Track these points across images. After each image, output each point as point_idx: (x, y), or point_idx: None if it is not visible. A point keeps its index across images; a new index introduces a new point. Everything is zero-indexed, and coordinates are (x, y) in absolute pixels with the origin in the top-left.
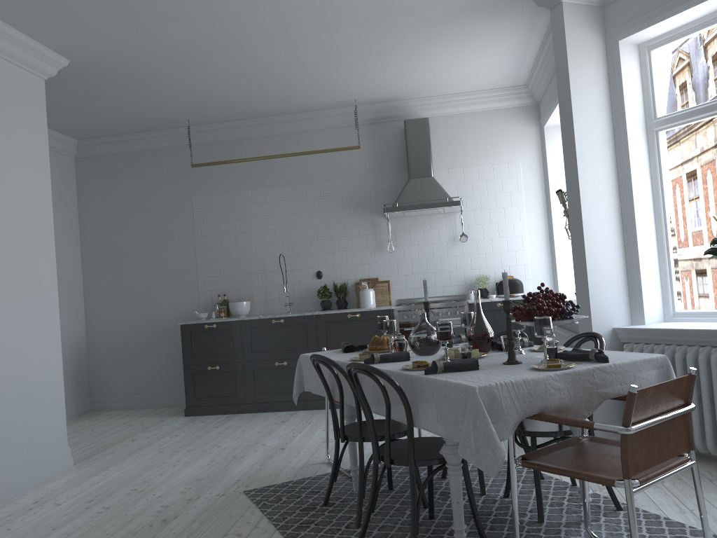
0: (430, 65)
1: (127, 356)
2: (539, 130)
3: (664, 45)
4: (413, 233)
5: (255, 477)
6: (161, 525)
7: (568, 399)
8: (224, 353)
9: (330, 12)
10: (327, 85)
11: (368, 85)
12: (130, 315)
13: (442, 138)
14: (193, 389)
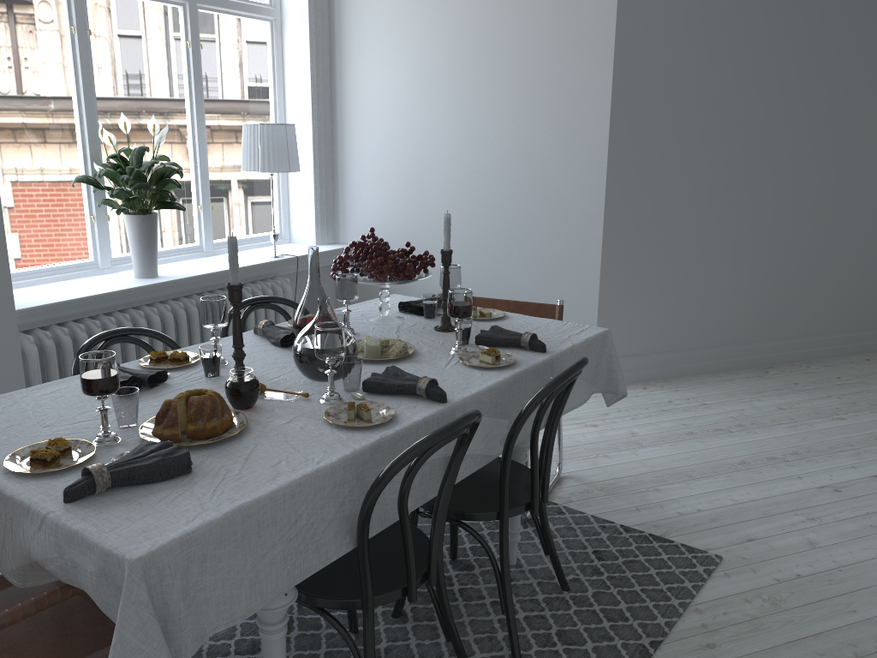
0: None
1: None
2: None
3: None
4: None
5: None
6: None
7: None
8: None
9: None
10: None
11: None
12: None
13: None
14: None
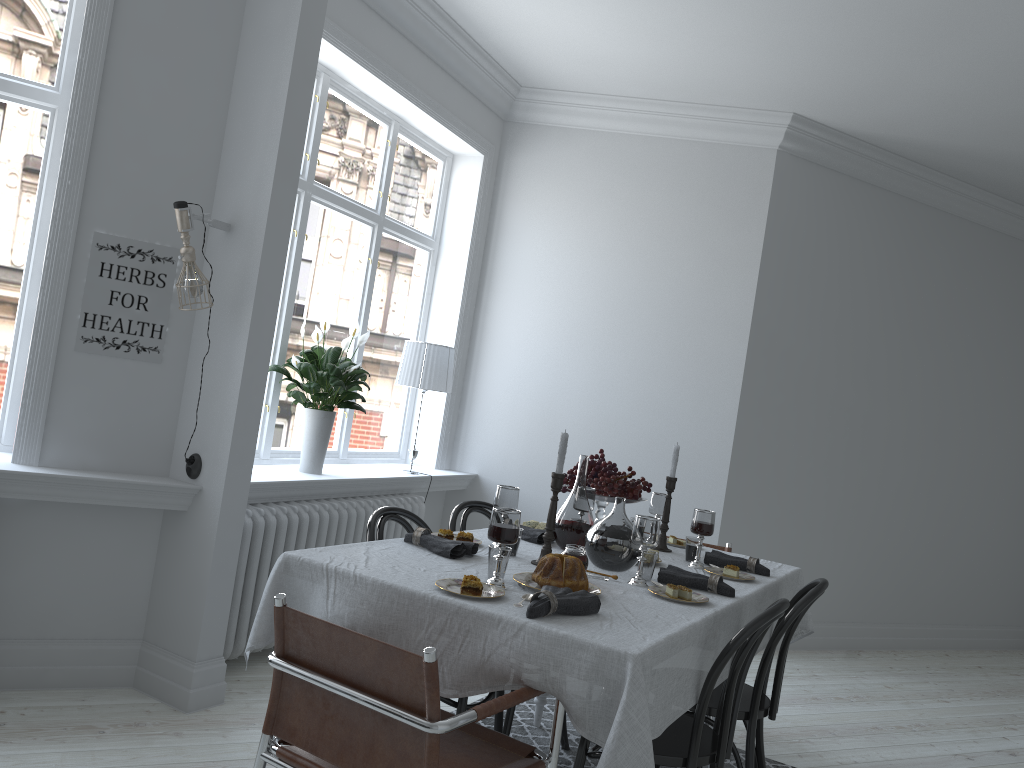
0: None
1: None
2: None
3: None
4: None
5: None
6: None
7: None
8: None
9: None
10: None
11: None
12: None
13: None
14: None
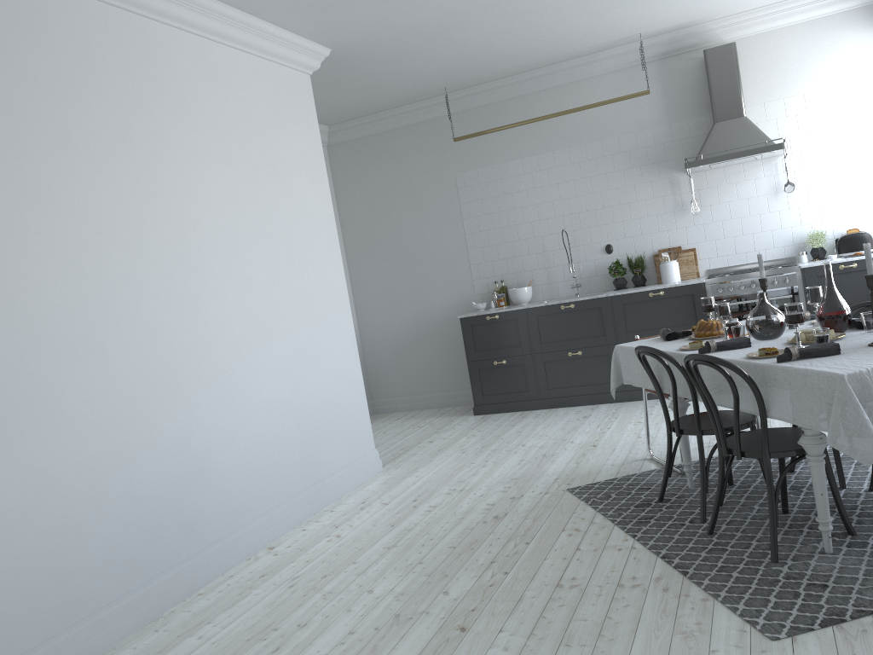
0: None
1: (403, 354)
2: None
3: None
4: (722, 188)
5: (574, 475)
6: (494, 521)
7: None
8: (510, 346)
9: None
10: (606, 23)
11: (657, 15)
12: (402, 311)
13: (754, 64)
14: (480, 387)
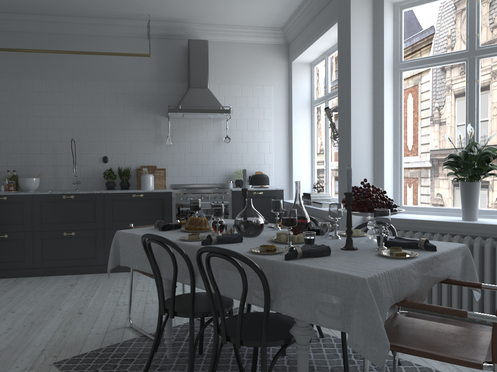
0: None
1: None
2: (287, 64)
3: (414, 6)
4: (187, 132)
5: (62, 345)
6: None
7: (419, 285)
8: (13, 223)
9: None
10: None
11: (164, 3)
12: None
13: (216, 59)
14: None
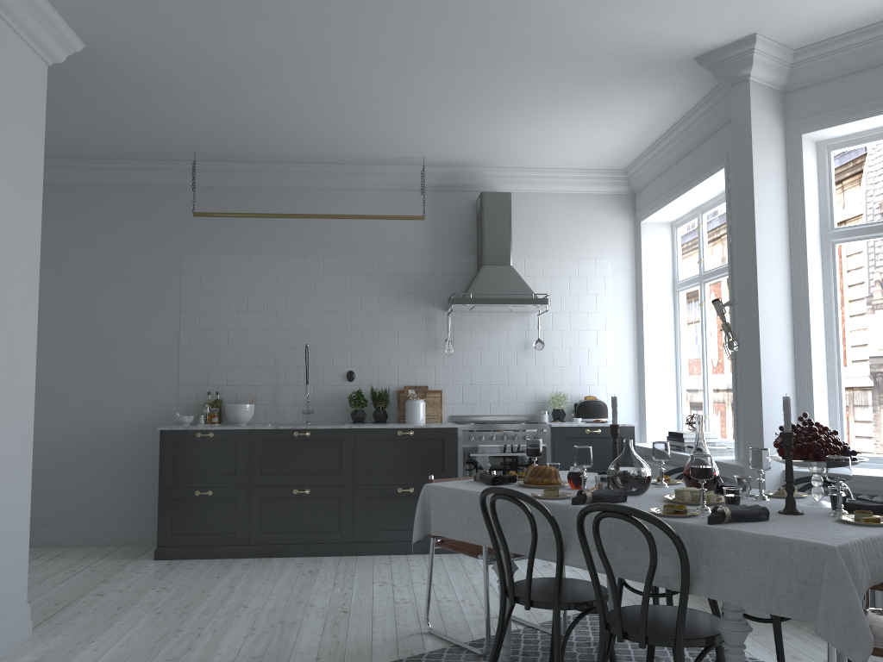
0: (538, 129)
1: (59, 469)
2: (633, 225)
3: (849, 147)
4: (476, 333)
5: (341, 654)
6: None
7: None
8: (221, 473)
9: (470, 43)
10: (403, 134)
11: (451, 143)
12: (71, 411)
13: (520, 220)
14: (171, 522)
